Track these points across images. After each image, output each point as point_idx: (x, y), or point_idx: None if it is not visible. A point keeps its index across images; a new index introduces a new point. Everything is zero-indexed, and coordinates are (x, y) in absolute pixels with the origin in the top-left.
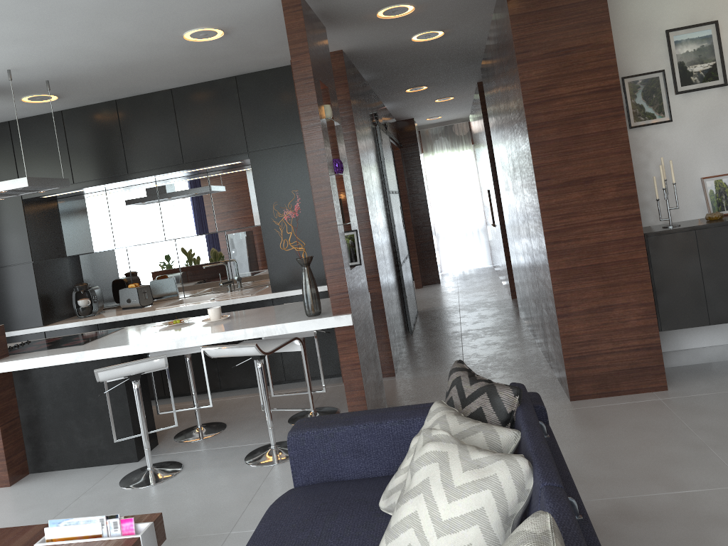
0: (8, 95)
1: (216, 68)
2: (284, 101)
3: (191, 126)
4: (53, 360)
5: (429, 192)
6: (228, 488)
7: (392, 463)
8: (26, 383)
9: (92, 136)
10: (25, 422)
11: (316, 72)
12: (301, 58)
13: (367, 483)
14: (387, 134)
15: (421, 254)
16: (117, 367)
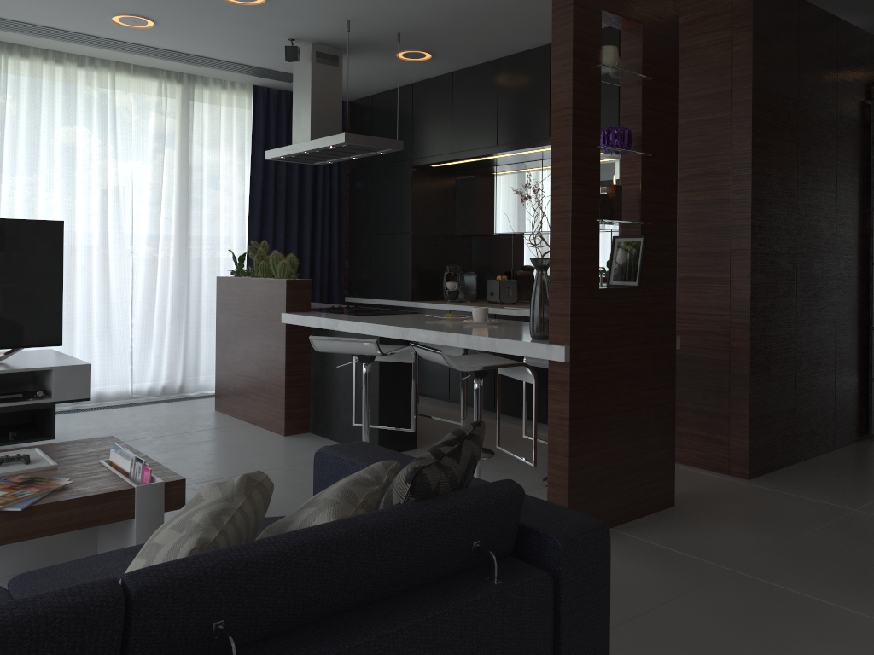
0: (380, 51)
1: None
2: None
3: None
4: (319, 322)
5: None
6: None
7: None
8: None
9: (473, 100)
10: (312, 381)
11: None
12: None
13: None
14: None
15: None
16: (329, 340)
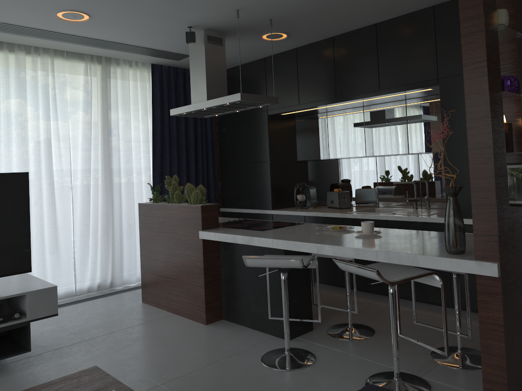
0: (251, 34)
1: None
2: None
3: (389, 56)
4: (234, 238)
5: None
6: None
7: None
8: (226, 251)
9: (314, 67)
10: (223, 280)
11: None
12: None
13: None
14: None
15: None
16: (260, 258)
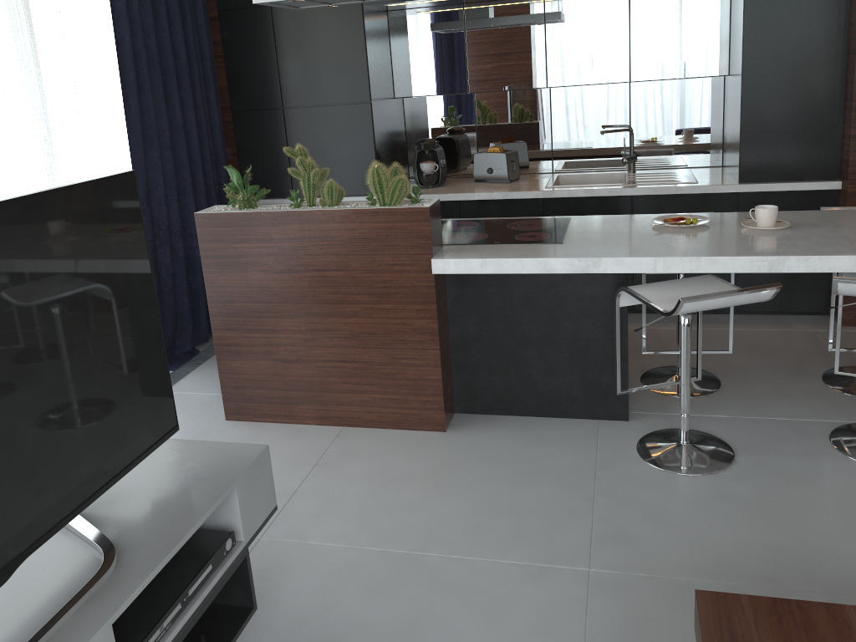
0: None
1: None
2: None
3: None
4: (545, 265)
5: None
6: None
7: None
8: (465, 289)
9: None
10: (456, 344)
11: None
12: None
13: None
14: None
15: None
16: (712, 298)
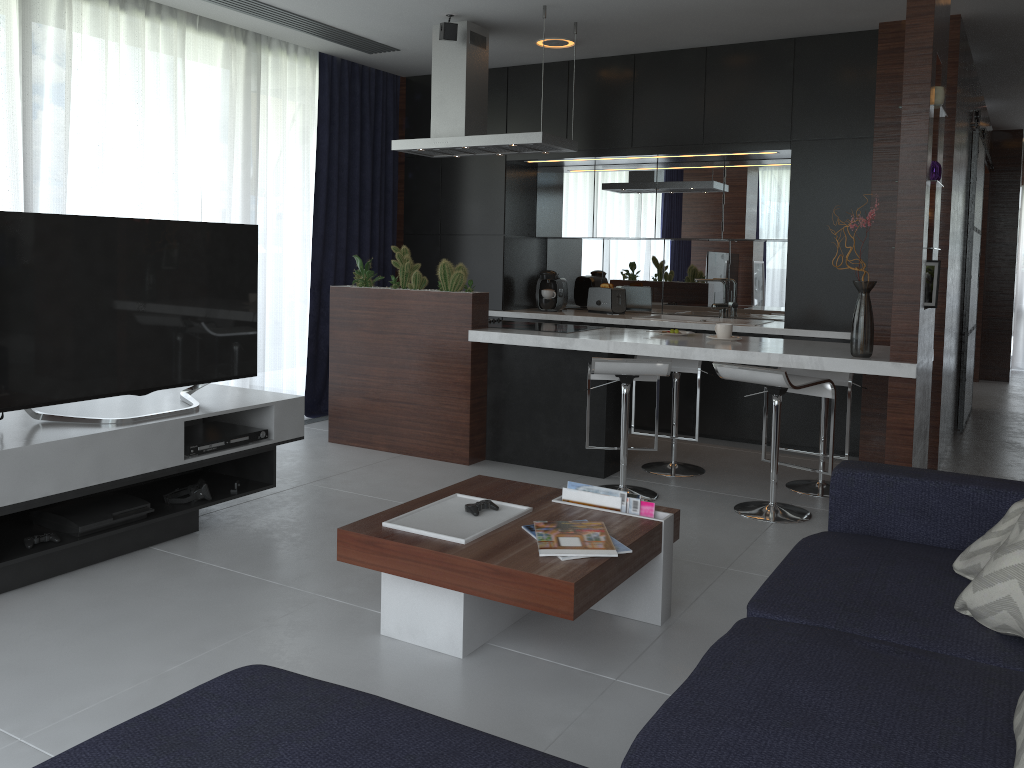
0: (525, 36)
1: (775, 25)
2: (856, 78)
3: (722, 98)
4: (539, 340)
5: (1018, 245)
6: (717, 529)
7: (963, 536)
8: (500, 361)
9: (598, 96)
10: (491, 403)
11: (935, 41)
12: (921, 21)
13: (928, 548)
14: (984, 145)
15: (987, 334)
16: (616, 362)
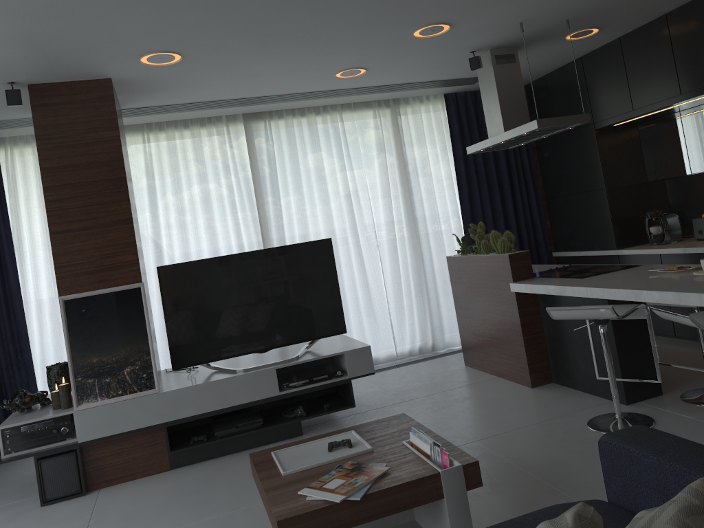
0: (550, 39)
1: None
2: None
3: None
4: (546, 289)
5: None
6: None
7: None
8: (545, 304)
9: (646, 58)
10: (546, 338)
11: None
12: None
13: None
14: None
15: None
16: (565, 310)
